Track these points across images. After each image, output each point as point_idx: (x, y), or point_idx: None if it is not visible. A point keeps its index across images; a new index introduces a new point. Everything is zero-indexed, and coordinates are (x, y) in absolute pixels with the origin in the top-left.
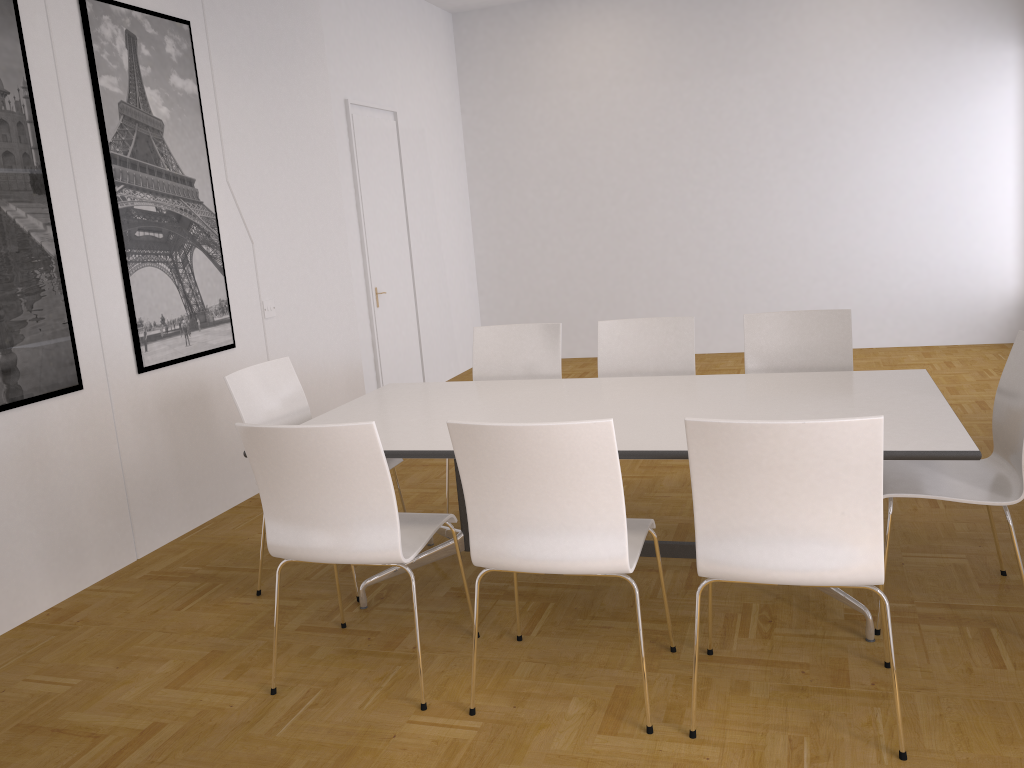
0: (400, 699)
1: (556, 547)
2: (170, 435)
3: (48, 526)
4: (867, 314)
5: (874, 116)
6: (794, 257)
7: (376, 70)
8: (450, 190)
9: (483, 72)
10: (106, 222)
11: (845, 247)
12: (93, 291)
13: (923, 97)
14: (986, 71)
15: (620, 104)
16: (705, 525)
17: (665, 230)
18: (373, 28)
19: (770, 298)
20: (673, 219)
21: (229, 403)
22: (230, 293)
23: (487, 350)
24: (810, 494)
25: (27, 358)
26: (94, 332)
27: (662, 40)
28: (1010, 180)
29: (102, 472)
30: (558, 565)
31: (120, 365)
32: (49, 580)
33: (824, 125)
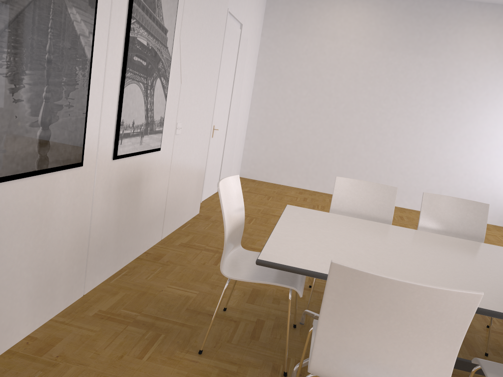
0: None
1: None
2: (118, 206)
3: (39, 271)
4: None
5: (486, 97)
6: (425, 160)
7: None
8: (248, 77)
9: (280, 16)
10: (120, 43)
11: (453, 161)
12: (102, 93)
13: None
14: None
15: (353, 54)
16: None
17: (359, 129)
18: None
19: (407, 179)
20: (365, 124)
21: (149, 187)
22: (165, 113)
23: (342, 193)
24: None
25: (56, 136)
26: (97, 124)
27: (385, 26)
28: None
29: (78, 230)
30: None
31: (105, 151)
32: (31, 314)
33: (459, 95)
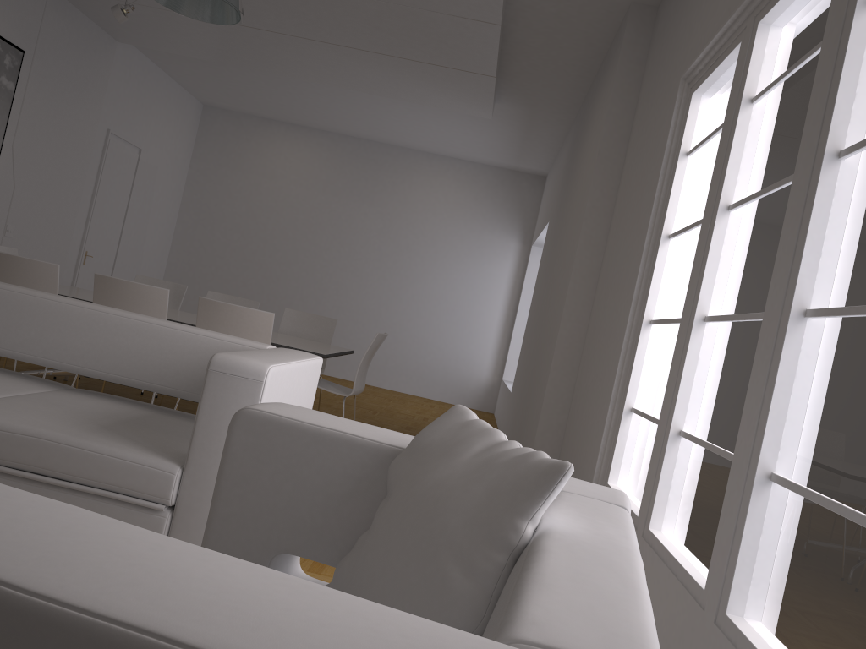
0: None
1: None
2: None
3: None
4: (403, 370)
5: (435, 254)
6: (370, 323)
7: (137, 119)
8: (164, 212)
9: (212, 147)
10: None
11: (401, 326)
12: None
13: (464, 252)
14: (499, 249)
15: (293, 197)
16: None
17: (298, 283)
18: (144, 94)
19: (349, 345)
20: (305, 278)
21: None
22: None
23: None
24: None
25: None
26: None
27: (329, 169)
28: (497, 314)
29: None
30: None
31: None
32: None
33: (407, 250)
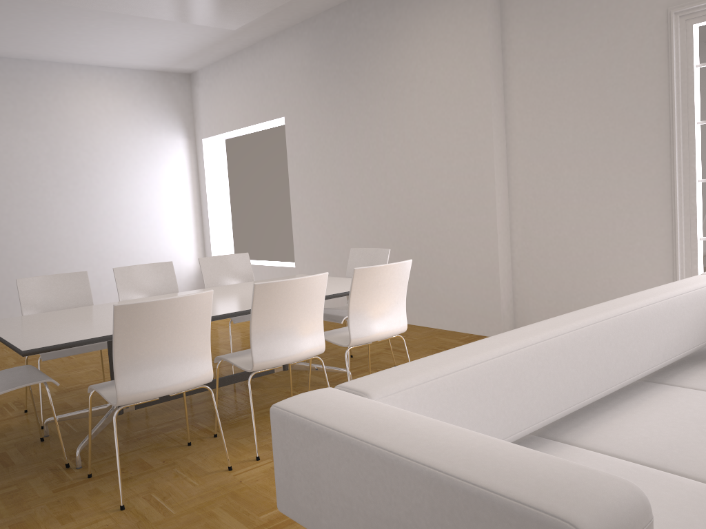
0: (209, 474)
1: (299, 345)
2: None
3: None
4: None
5: (114, 166)
6: (71, 252)
7: None
8: None
9: None
10: None
11: (103, 245)
12: None
13: (140, 158)
14: (170, 148)
15: None
16: (353, 319)
17: None
18: None
19: None
20: None
21: None
22: None
23: (31, 295)
24: (390, 296)
25: None
26: None
27: None
28: (186, 207)
29: None
30: (300, 354)
31: None
32: None
33: (84, 169)
